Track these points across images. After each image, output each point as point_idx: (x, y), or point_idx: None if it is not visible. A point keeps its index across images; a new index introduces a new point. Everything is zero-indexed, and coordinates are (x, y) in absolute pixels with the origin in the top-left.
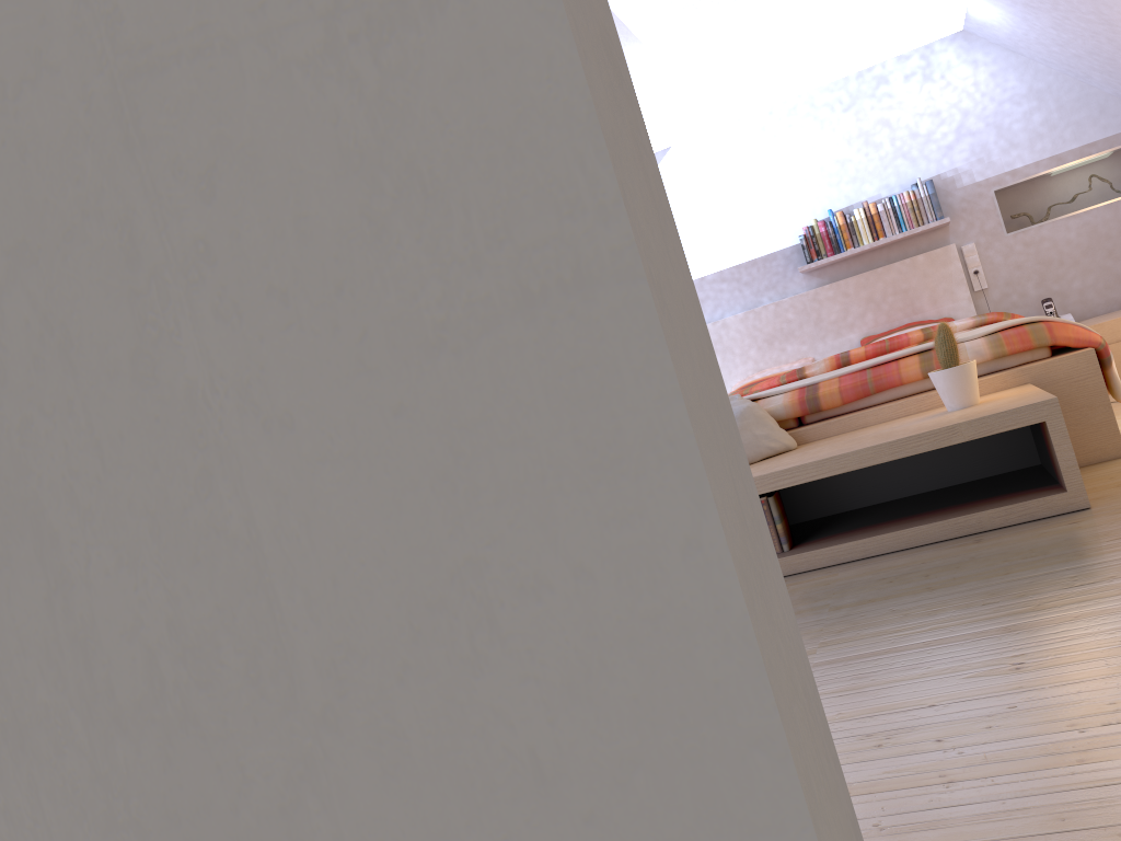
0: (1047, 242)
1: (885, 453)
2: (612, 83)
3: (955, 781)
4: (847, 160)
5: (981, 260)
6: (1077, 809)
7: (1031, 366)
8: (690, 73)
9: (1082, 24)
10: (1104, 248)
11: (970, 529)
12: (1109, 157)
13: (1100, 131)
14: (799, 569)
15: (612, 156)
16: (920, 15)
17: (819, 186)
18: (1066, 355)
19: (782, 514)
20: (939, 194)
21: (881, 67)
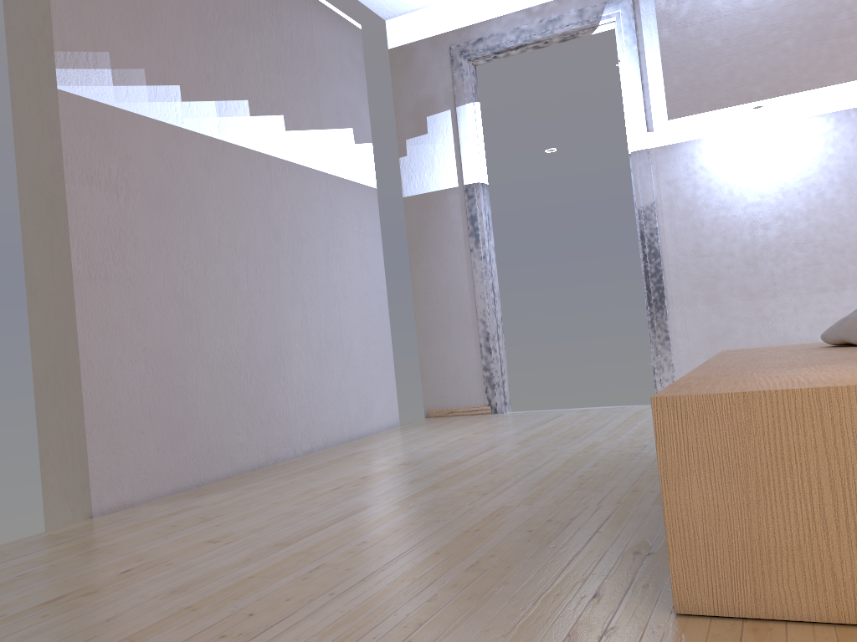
0: None
1: None
2: (43, 219)
3: (130, 527)
4: None
5: None
6: (57, 539)
7: None
8: None
9: None
10: None
11: None
12: None
13: None
14: None
15: (25, 253)
16: None
17: None
18: None
19: None
20: None
21: None
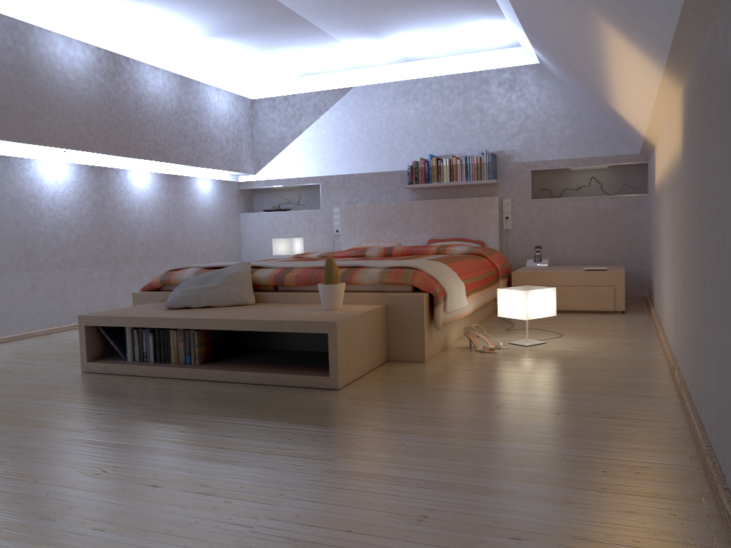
0: (552, 211)
1: (247, 326)
2: None
3: None
4: (452, 126)
5: (512, 211)
6: None
7: (390, 295)
8: (358, 46)
9: (580, 84)
10: (583, 224)
11: (279, 382)
12: (609, 168)
13: (601, 151)
14: (193, 378)
15: None
16: (517, 46)
17: (432, 137)
18: (411, 294)
19: (205, 342)
20: (499, 163)
21: (487, 73)
